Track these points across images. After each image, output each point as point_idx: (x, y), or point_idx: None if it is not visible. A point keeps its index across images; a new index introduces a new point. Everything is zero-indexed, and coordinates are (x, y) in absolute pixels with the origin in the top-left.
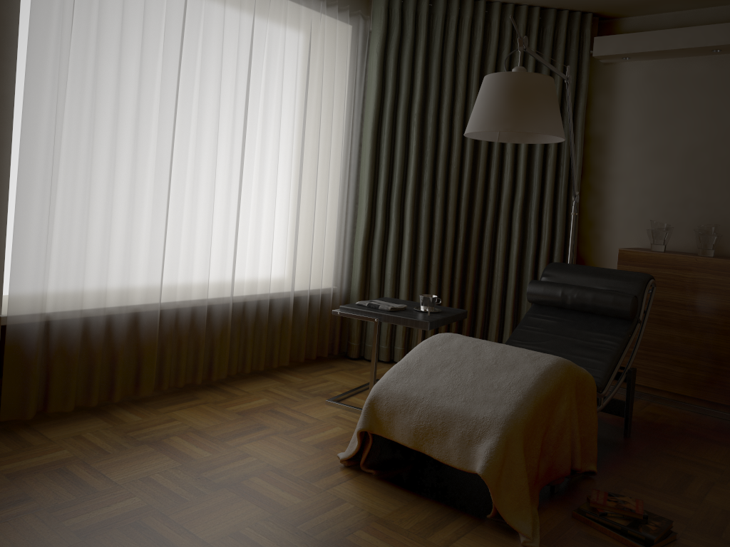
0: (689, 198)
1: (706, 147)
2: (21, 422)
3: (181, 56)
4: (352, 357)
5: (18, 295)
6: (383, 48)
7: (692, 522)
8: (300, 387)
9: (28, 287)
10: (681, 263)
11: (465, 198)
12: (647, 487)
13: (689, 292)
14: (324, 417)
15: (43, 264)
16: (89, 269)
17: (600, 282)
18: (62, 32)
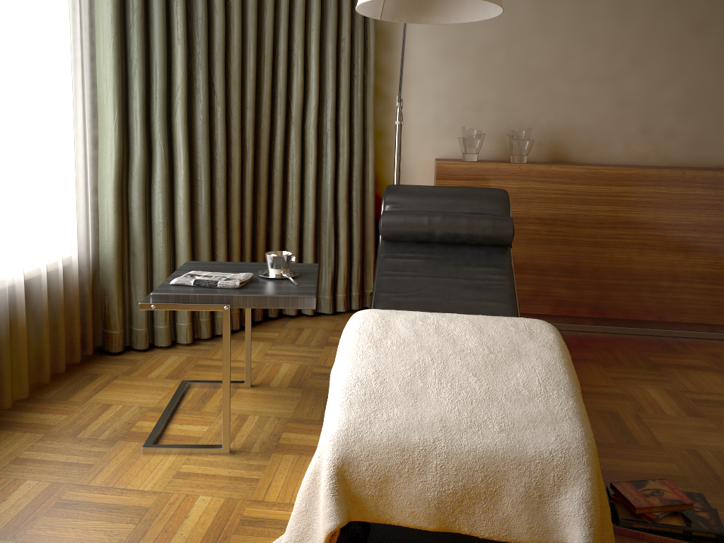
0: (484, 101)
1: (500, 43)
2: None
3: None
4: (115, 351)
5: None
6: None
7: (692, 481)
8: (75, 433)
9: None
10: (505, 173)
11: (251, 107)
12: (607, 446)
13: (513, 203)
14: (162, 482)
15: None
16: None
17: (460, 205)
18: None
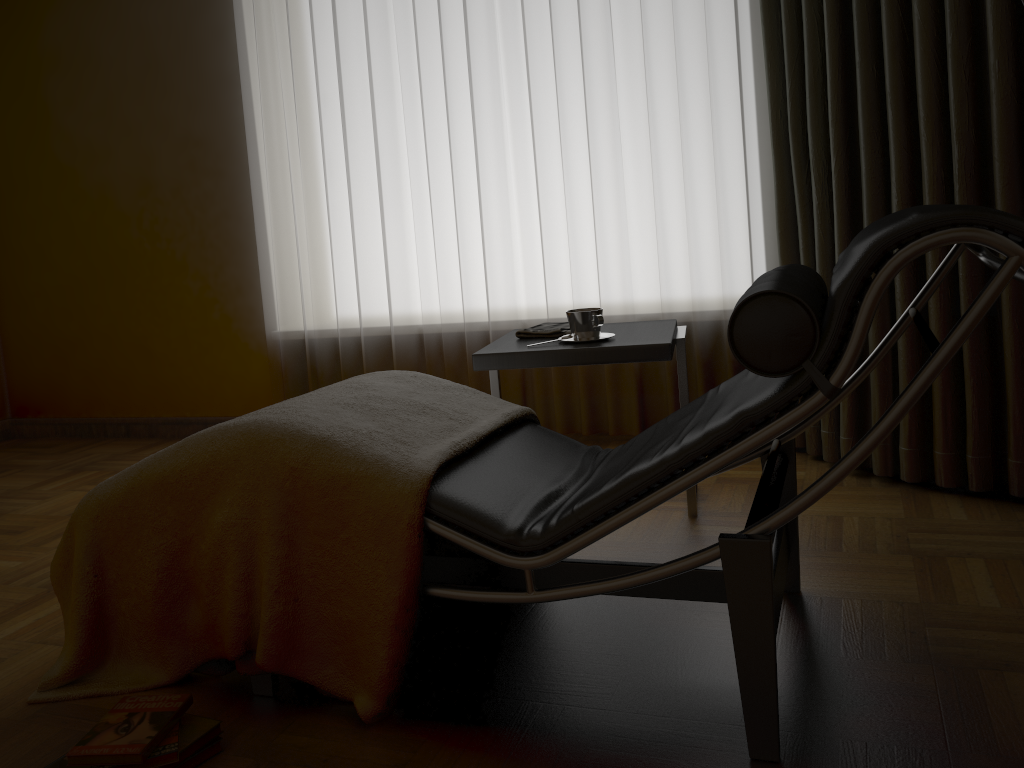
0: None
1: None
2: None
3: (383, 9)
4: None
5: (270, 312)
6: None
7: None
8: None
9: (275, 303)
10: None
11: (949, 66)
12: None
13: None
14: None
15: (277, 280)
16: (330, 284)
17: (846, 255)
18: (260, 40)
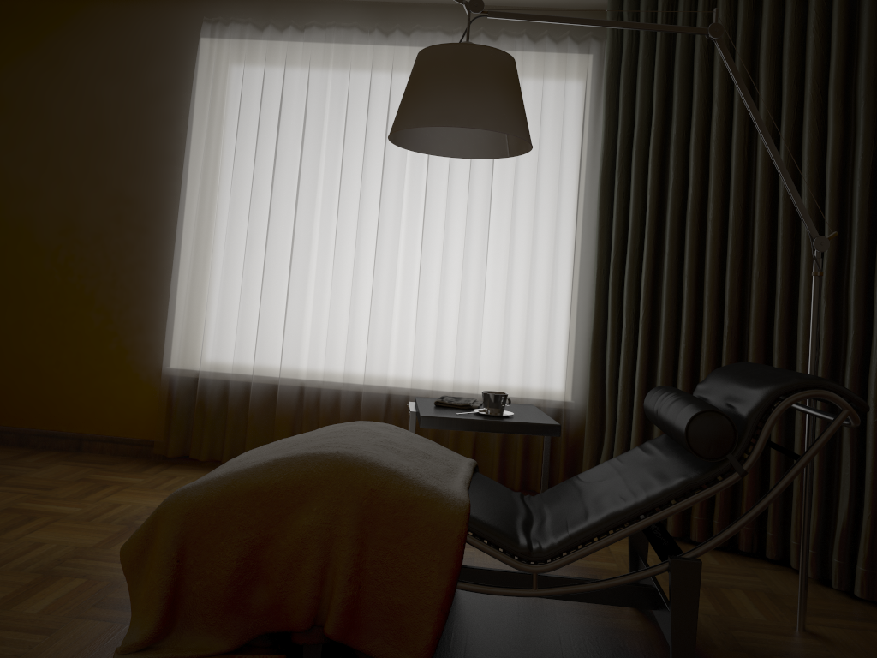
0: None
1: None
2: (179, 462)
3: (319, 135)
4: None
5: (170, 351)
6: (610, 71)
7: None
8: None
9: (177, 344)
10: None
11: (728, 268)
12: None
13: None
14: None
15: (184, 326)
16: (230, 336)
17: (731, 391)
18: (209, 135)
